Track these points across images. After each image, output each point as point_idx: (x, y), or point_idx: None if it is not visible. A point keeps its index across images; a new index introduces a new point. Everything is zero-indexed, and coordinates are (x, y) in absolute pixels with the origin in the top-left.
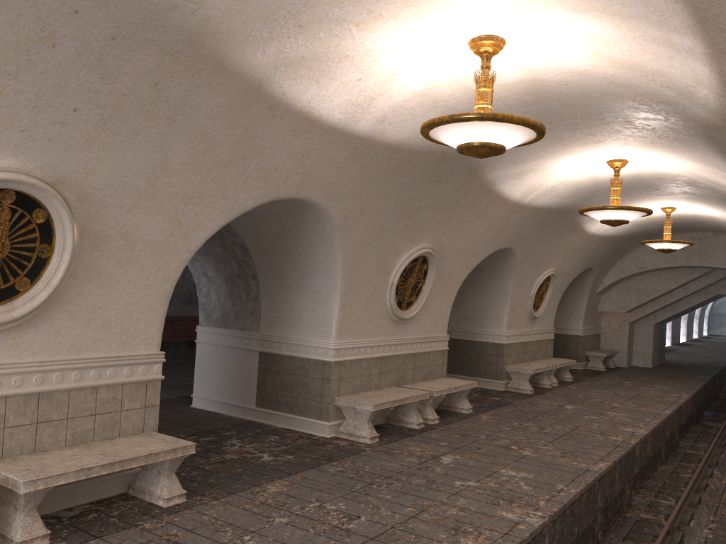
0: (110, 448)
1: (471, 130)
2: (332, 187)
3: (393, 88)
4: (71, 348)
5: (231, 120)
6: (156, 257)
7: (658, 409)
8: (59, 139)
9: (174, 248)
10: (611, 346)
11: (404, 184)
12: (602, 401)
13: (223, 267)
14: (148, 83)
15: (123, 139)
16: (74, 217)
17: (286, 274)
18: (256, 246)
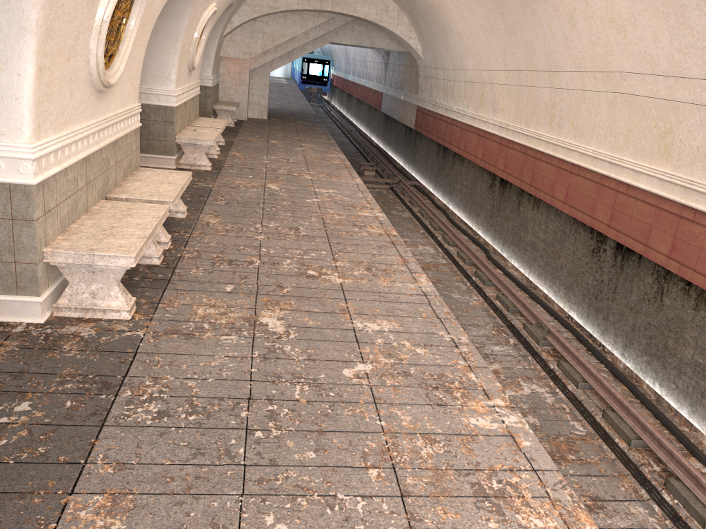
0: None
1: None
2: None
3: None
4: None
5: None
6: None
7: (347, 177)
8: None
9: None
10: (231, 96)
11: None
12: (292, 174)
13: None
14: None
15: None
16: None
17: None
18: None
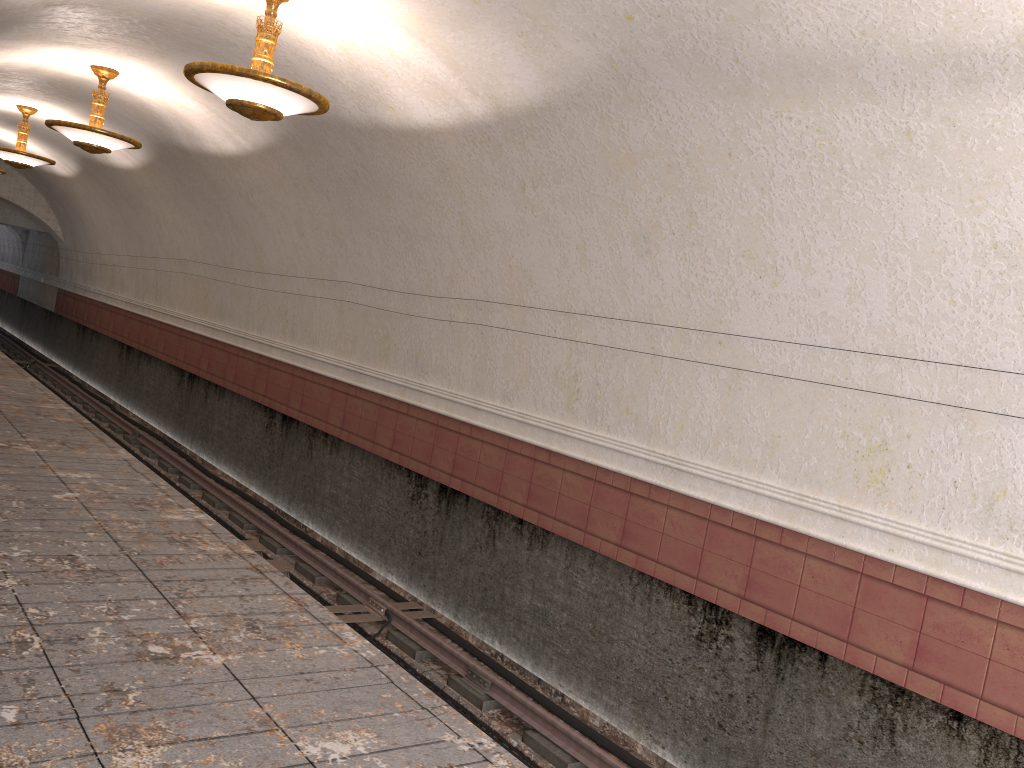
0: None
1: (105, 140)
2: None
3: (2, 59)
4: None
5: None
6: None
7: None
8: None
9: None
10: None
11: None
12: None
13: None
14: None
15: None
16: None
17: None
18: None
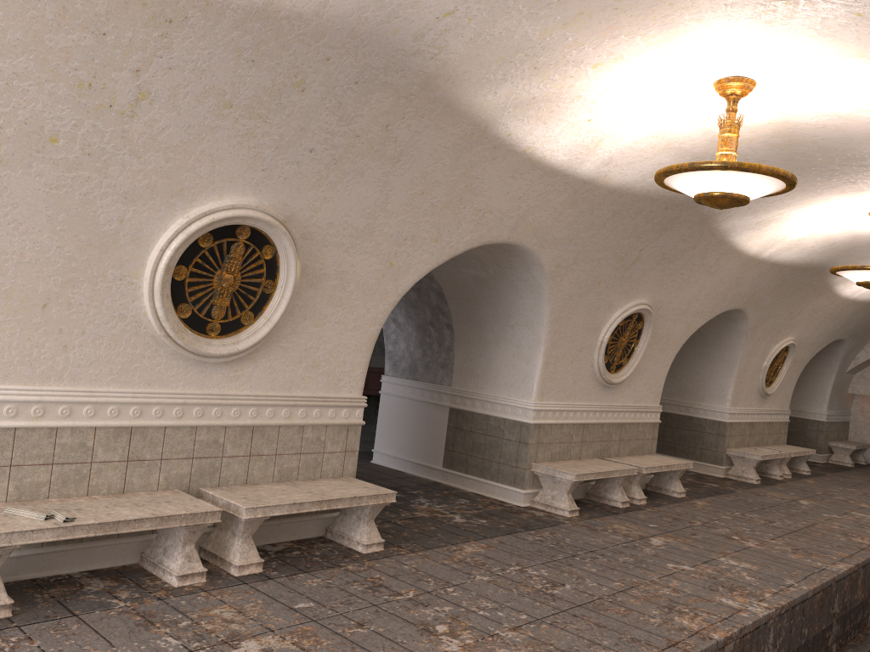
0: (315, 487)
1: (712, 179)
2: (547, 232)
3: (624, 128)
4: (284, 384)
5: (453, 160)
6: (366, 298)
7: None
8: (294, 178)
9: (384, 291)
10: (863, 437)
11: (624, 231)
12: (847, 500)
13: (415, 313)
14: (380, 124)
15: (350, 178)
16: (298, 255)
17: (485, 325)
18: (454, 292)
